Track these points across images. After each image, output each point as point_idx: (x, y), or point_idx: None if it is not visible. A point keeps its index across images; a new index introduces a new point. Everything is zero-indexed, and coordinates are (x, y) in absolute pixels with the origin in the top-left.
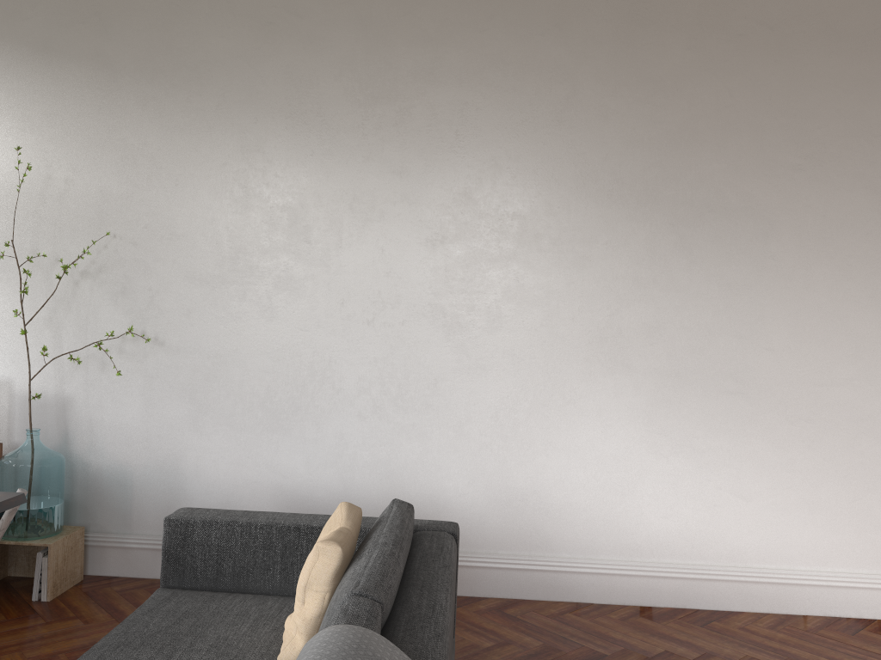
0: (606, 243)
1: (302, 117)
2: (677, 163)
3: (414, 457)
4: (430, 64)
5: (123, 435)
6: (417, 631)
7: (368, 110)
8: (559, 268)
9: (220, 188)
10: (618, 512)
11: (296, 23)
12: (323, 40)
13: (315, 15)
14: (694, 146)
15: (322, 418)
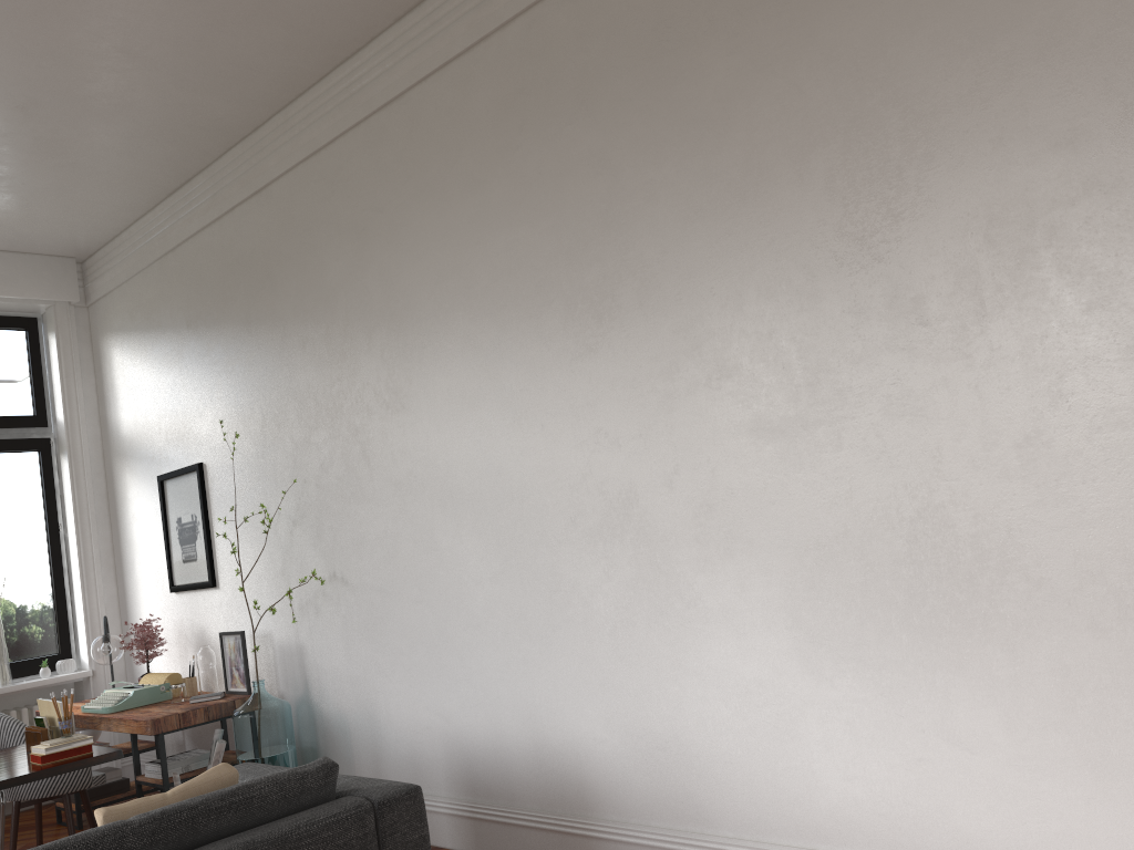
0: (688, 369)
1: (398, 316)
2: (750, 223)
3: (547, 693)
4: (481, 210)
5: (337, 680)
6: None
7: (443, 286)
8: (643, 418)
9: (358, 412)
10: (781, 769)
11: (379, 220)
12: (400, 227)
13: (390, 205)
14: (767, 189)
15: (465, 650)
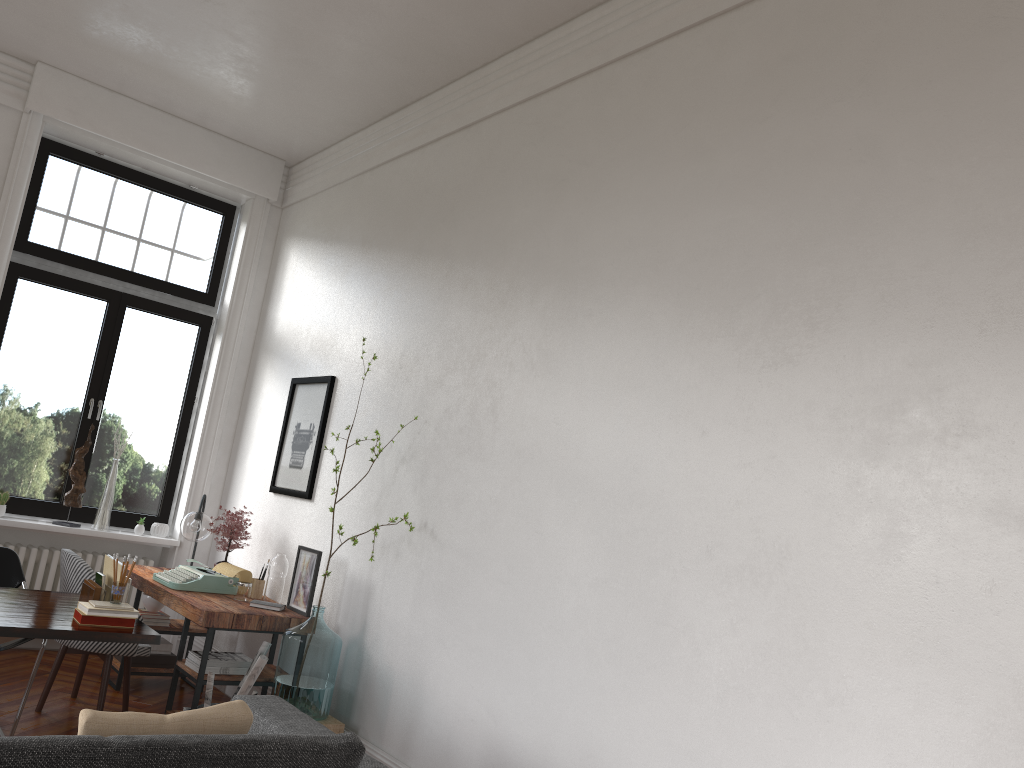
0: (917, 413)
1: (573, 276)
2: None
3: (618, 736)
4: (700, 181)
5: (395, 633)
6: None
7: (632, 255)
8: (837, 457)
9: (500, 366)
10: None
11: (583, 173)
12: (603, 184)
13: (599, 159)
14: None
15: (537, 652)
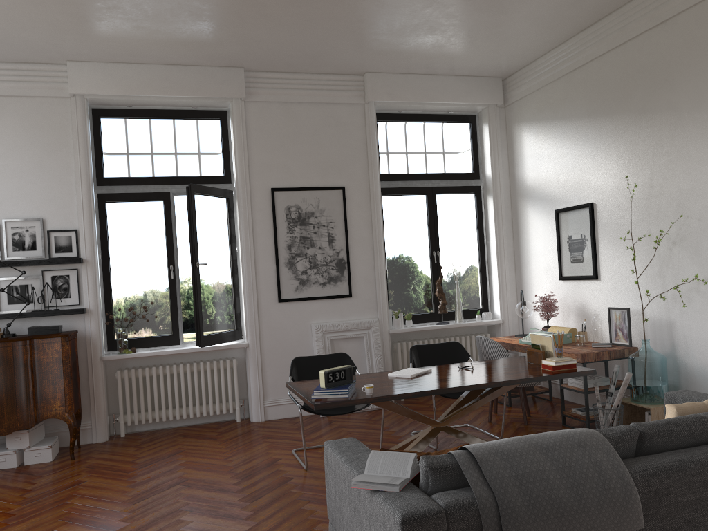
0: None
1: None
2: None
3: None
4: None
5: (703, 346)
6: (671, 455)
7: None
8: None
9: None
10: None
11: None
12: None
13: None
14: None
15: None
